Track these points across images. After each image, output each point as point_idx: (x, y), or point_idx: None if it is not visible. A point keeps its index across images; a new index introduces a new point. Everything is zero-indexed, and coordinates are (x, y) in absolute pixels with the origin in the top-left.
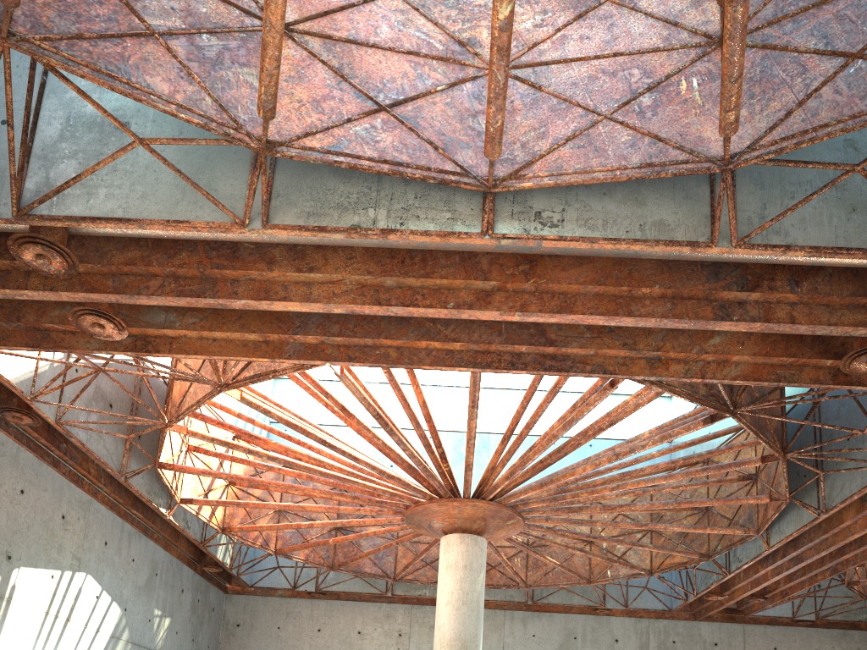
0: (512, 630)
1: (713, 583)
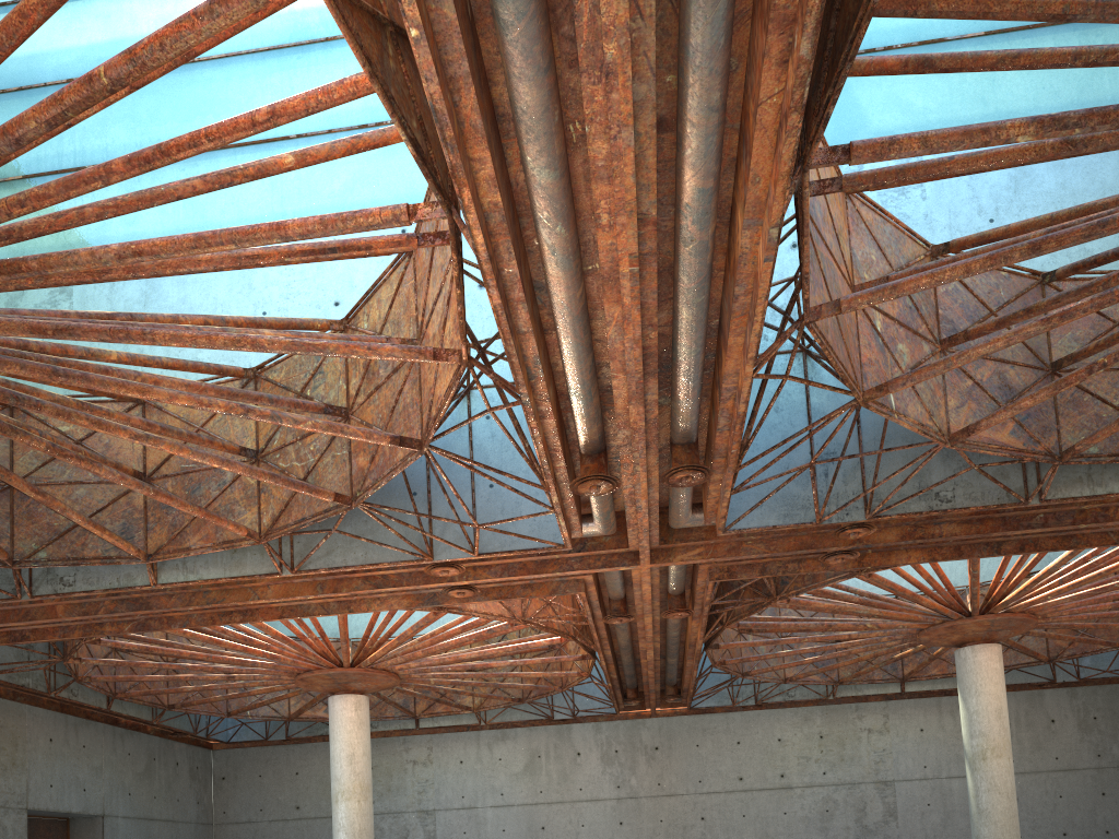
0: None
1: None
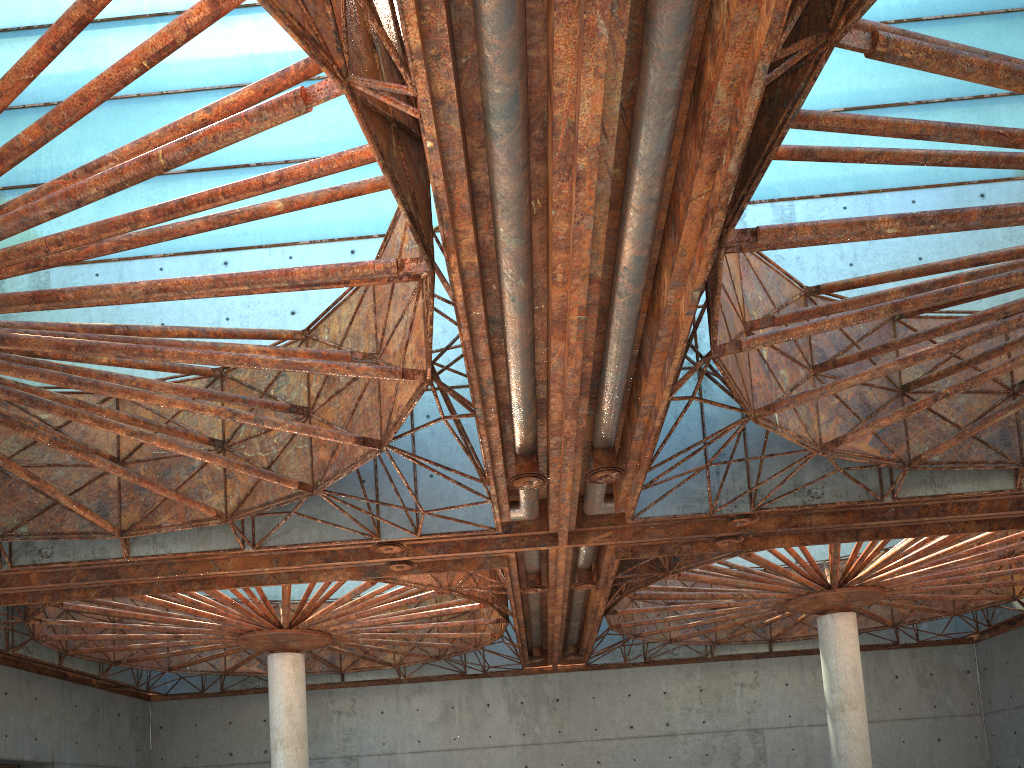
0: None
1: None
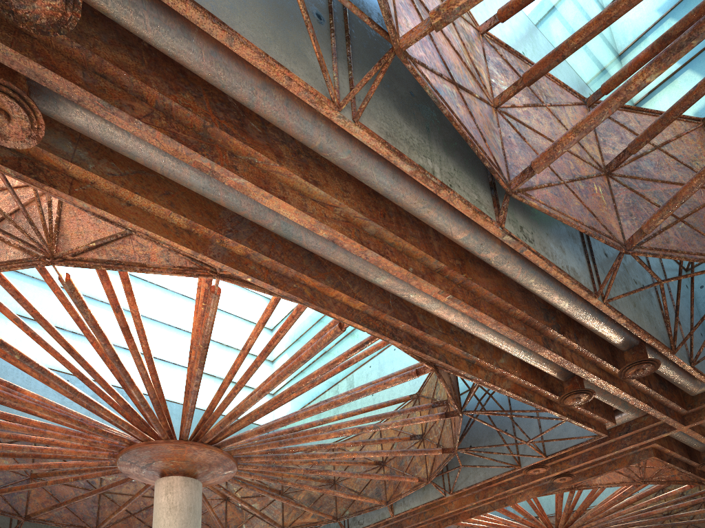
0: None
1: None
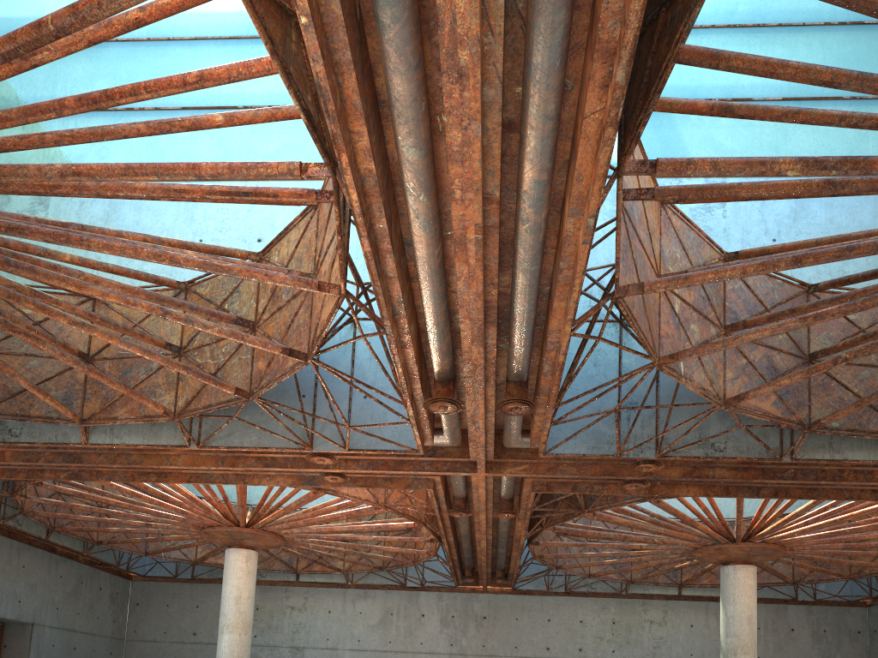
0: None
1: None
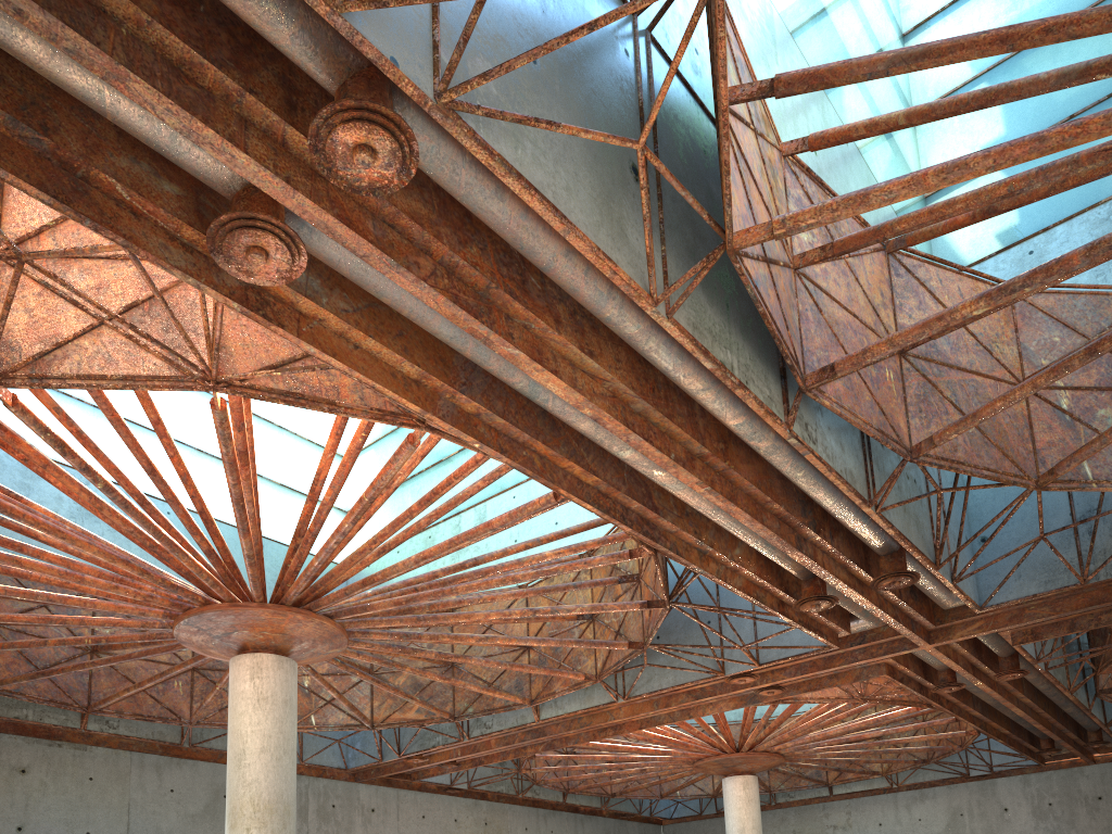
0: (143, 782)
1: (436, 746)
